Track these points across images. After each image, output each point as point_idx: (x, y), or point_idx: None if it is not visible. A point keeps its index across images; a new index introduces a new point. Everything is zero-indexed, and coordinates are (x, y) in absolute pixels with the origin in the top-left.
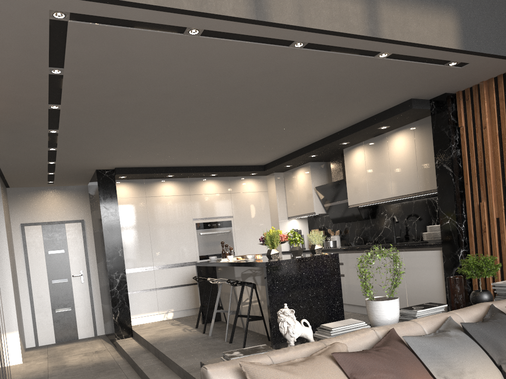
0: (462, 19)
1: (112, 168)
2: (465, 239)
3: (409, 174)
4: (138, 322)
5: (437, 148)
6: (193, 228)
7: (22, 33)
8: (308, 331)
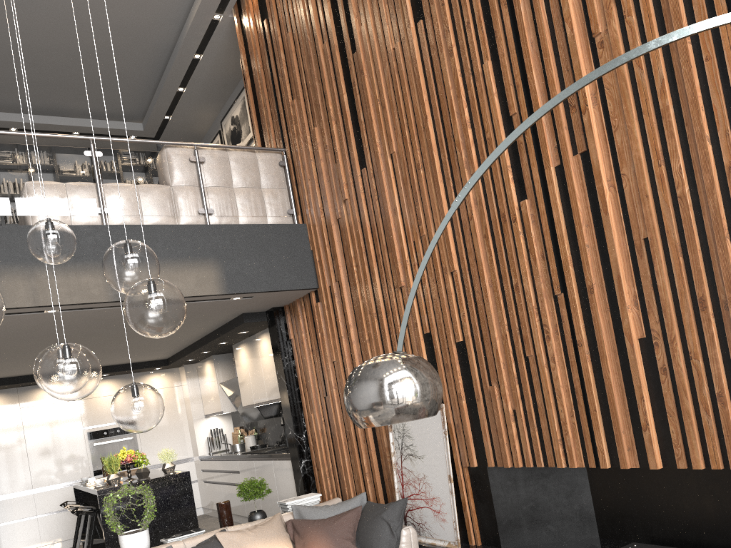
0: (225, 266)
1: None
2: (307, 449)
3: (274, 378)
4: None
5: (275, 359)
6: (84, 438)
7: None
8: None
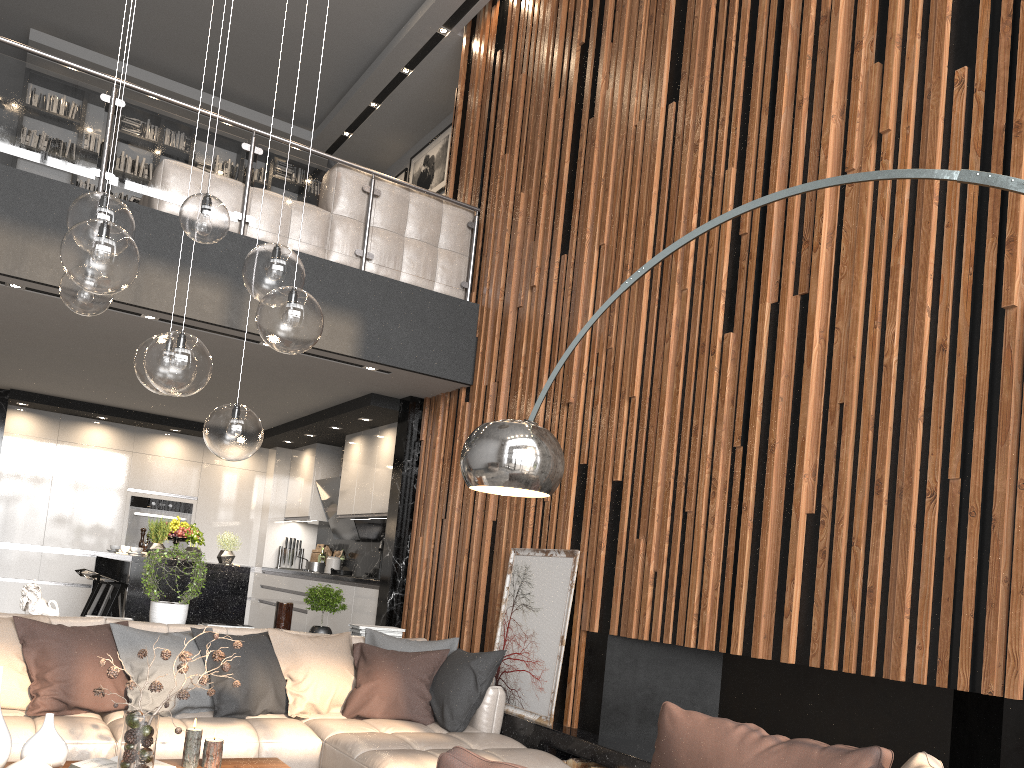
0: (368, 326)
1: (6, 388)
2: (403, 580)
3: (387, 486)
4: None
5: (395, 460)
6: (125, 502)
7: None
8: (52, 612)
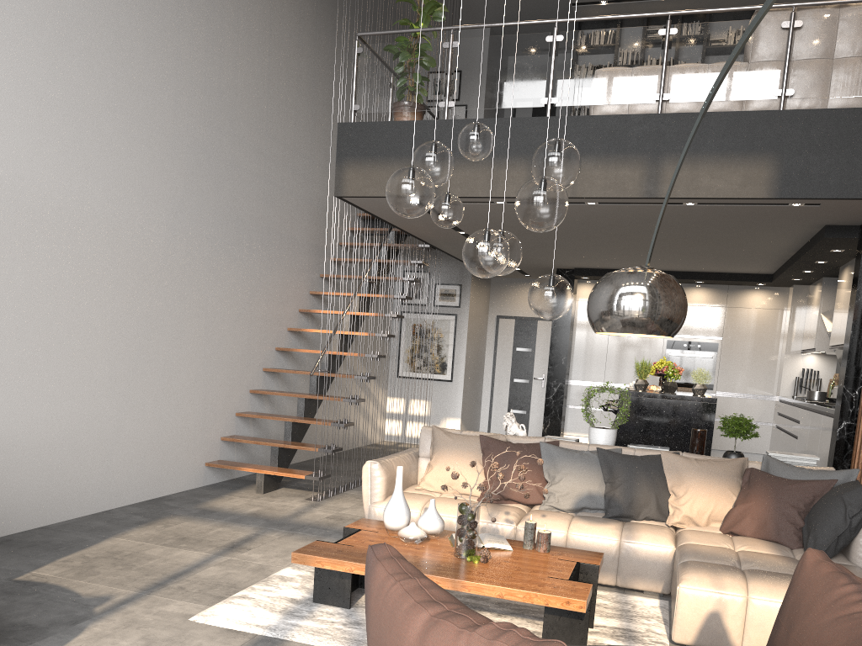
0: (784, 164)
1: (572, 268)
2: (855, 409)
3: None
4: None
5: (852, 289)
6: (662, 345)
7: None
8: (520, 432)
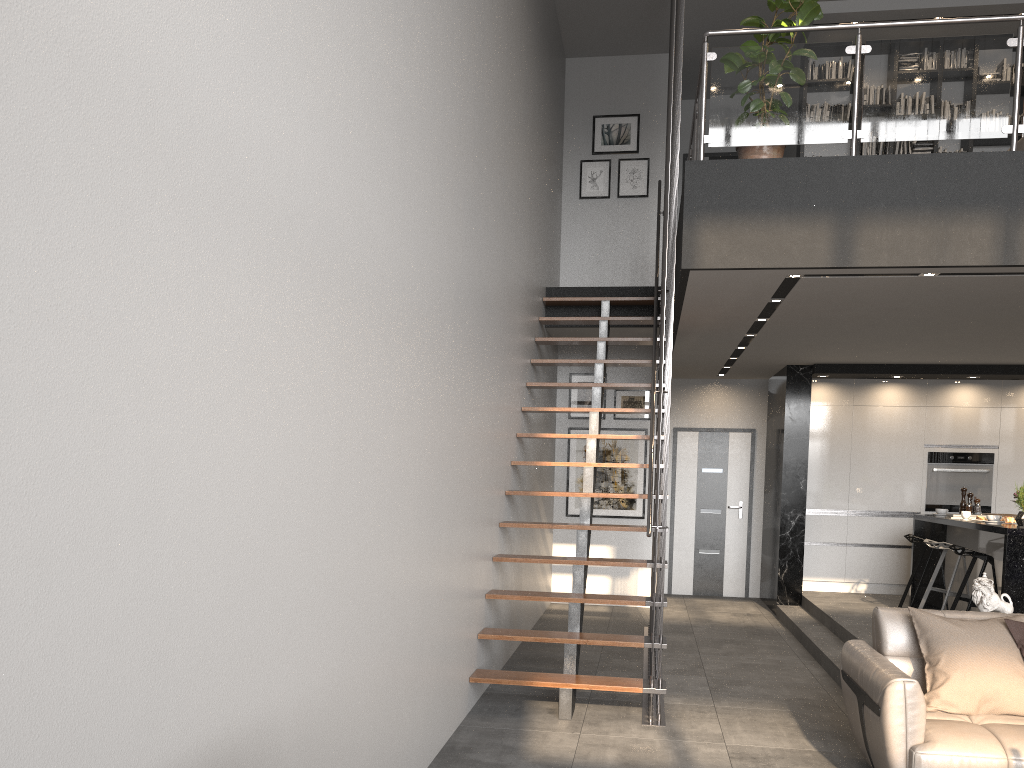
0: None
1: (810, 363)
2: None
3: None
4: (811, 587)
5: None
6: (922, 459)
7: (756, 285)
8: (1006, 606)
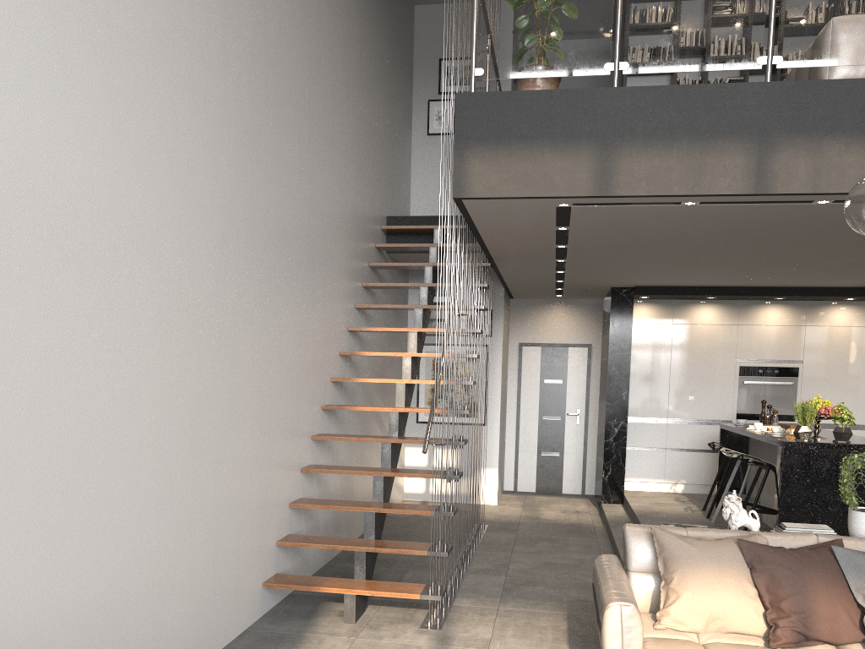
0: None
1: (632, 286)
2: None
3: None
4: (634, 487)
5: None
6: (734, 372)
7: (534, 214)
8: (753, 523)
